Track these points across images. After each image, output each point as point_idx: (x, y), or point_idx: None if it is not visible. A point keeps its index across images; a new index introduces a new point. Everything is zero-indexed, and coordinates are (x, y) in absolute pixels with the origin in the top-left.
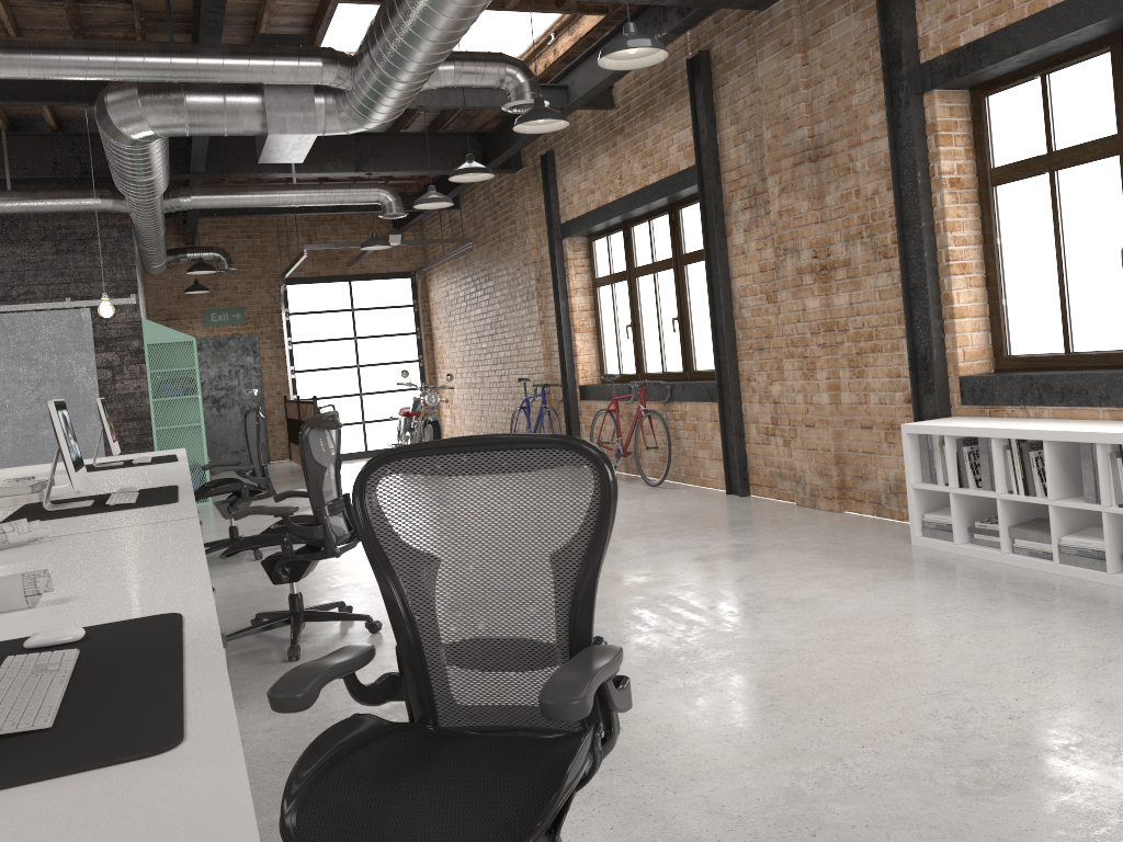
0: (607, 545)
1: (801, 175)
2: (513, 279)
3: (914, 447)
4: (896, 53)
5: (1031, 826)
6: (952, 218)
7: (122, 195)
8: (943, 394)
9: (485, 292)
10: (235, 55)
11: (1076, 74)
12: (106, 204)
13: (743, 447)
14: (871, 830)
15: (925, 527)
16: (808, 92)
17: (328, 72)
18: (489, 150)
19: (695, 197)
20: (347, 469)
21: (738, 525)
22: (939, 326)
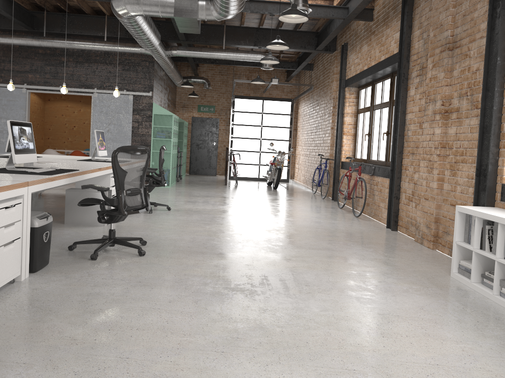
0: None
1: (442, 58)
2: (326, 106)
3: (461, 220)
4: None
5: None
6: None
7: None
8: (491, 192)
9: (316, 111)
10: None
11: None
12: (142, 50)
13: (397, 205)
14: None
15: (459, 268)
16: (454, 10)
17: None
18: (319, 41)
19: None
20: (242, 184)
21: (371, 244)
22: (496, 151)
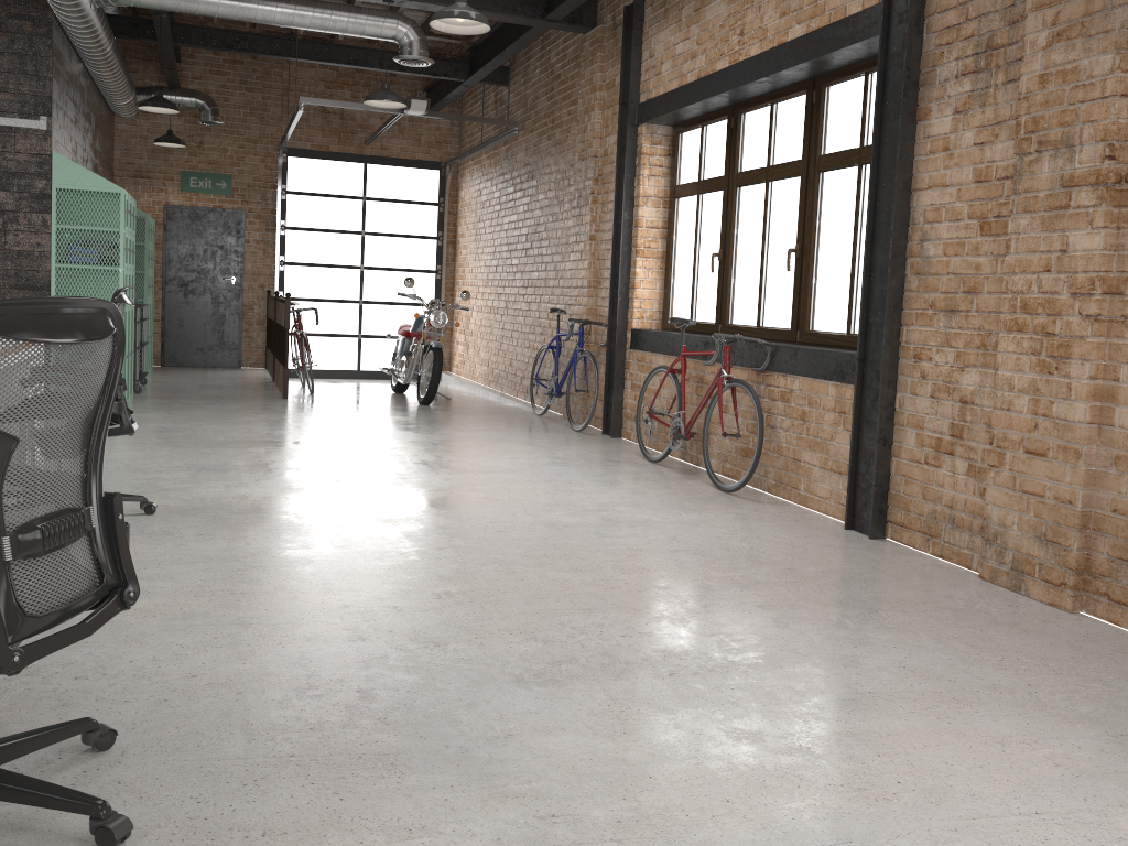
0: None
1: (1107, 7)
2: (563, 178)
3: None
4: None
5: None
6: None
7: None
8: None
9: (525, 193)
10: None
11: None
12: None
13: (886, 462)
14: None
15: None
16: None
17: None
18: None
19: (859, 67)
20: (324, 391)
21: (895, 611)
22: None
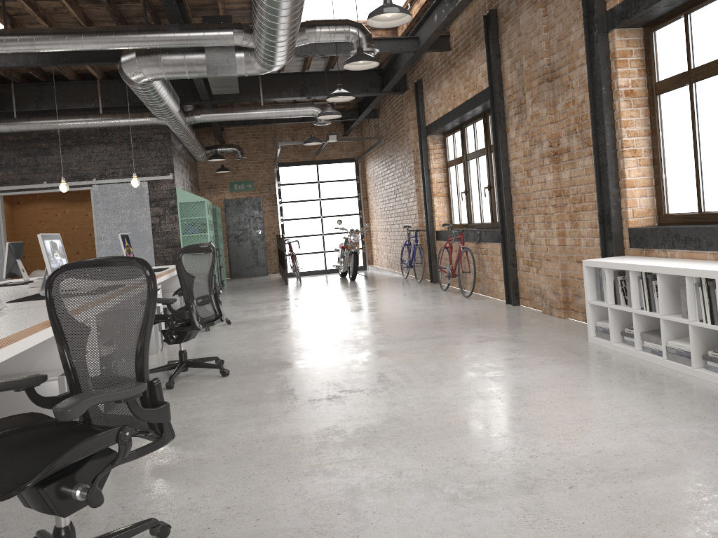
0: (151, 323)
1: (542, 91)
2: (404, 162)
3: (590, 276)
4: (591, 4)
5: (471, 523)
6: (626, 118)
7: None
8: (618, 240)
9: (391, 170)
10: (181, 30)
11: (705, 12)
12: (153, 120)
13: (515, 273)
14: (374, 515)
15: (597, 330)
16: (547, 34)
17: (237, 38)
18: (384, 80)
19: None
20: (307, 280)
21: (492, 324)
22: (616, 193)
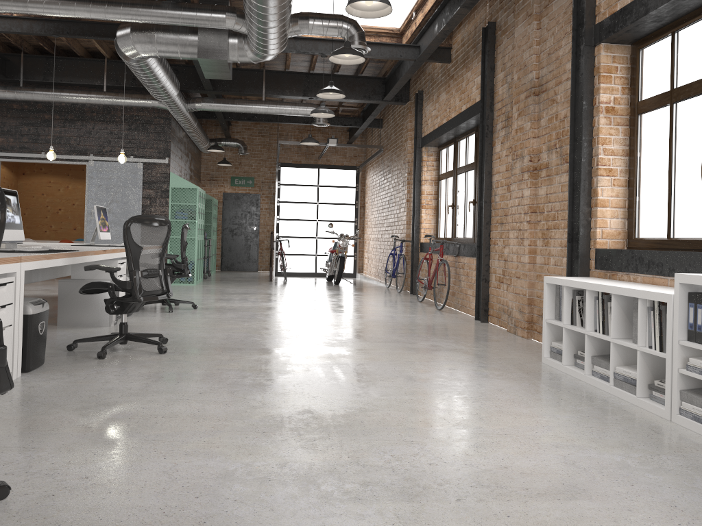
0: None
1: (528, 104)
2: (400, 172)
3: (551, 293)
4: (581, 17)
5: (332, 524)
6: (605, 135)
7: None
8: (585, 260)
9: (387, 180)
10: (174, 8)
11: (692, 30)
12: (154, 103)
13: (487, 289)
14: (233, 503)
15: (551, 351)
16: (539, 48)
17: (229, 21)
18: (387, 89)
19: None
20: (293, 280)
21: (452, 336)
22: (587, 211)
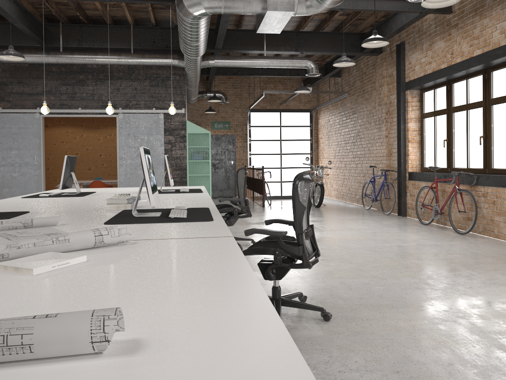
0: None
1: None
2: (370, 113)
3: None
4: None
5: None
6: None
7: (182, 58)
8: None
9: (351, 120)
10: None
11: None
12: (175, 62)
13: None
14: None
15: None
16: None
17: None
18: None
19: None
20: (273, 204)
21: None
22: None
